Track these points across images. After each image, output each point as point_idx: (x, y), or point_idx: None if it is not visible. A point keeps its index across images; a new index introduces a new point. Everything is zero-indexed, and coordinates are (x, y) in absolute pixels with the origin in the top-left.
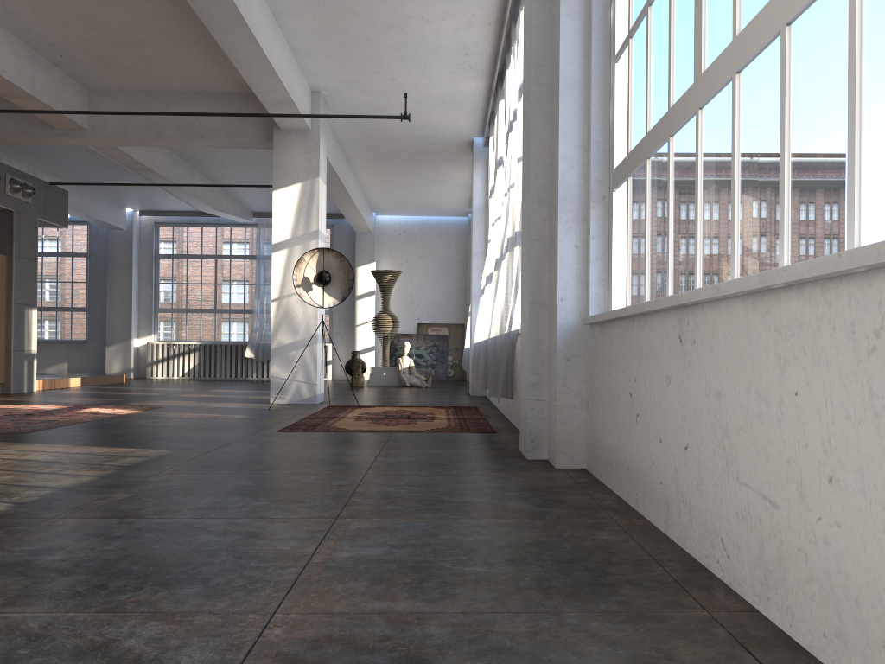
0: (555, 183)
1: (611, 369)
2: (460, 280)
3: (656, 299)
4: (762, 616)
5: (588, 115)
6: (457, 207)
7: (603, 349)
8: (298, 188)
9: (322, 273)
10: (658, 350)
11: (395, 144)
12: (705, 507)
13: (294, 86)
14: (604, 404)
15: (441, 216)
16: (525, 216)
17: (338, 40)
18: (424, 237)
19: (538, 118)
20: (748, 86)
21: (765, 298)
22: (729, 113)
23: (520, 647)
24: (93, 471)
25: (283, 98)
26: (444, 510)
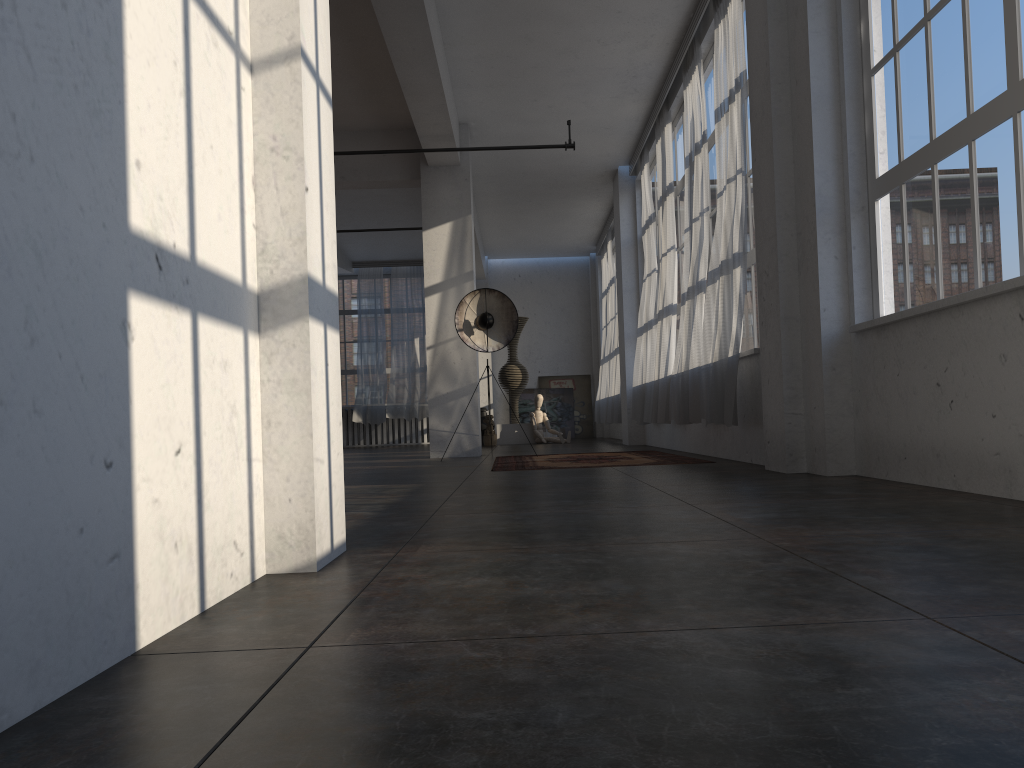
0: (807, 197)
1: (900, 368)
2: (583, 326)
3: (986, 286)
4: None
5: (841, 128)
6: (580, 245)
7: (884, 352)
8: (449, 227)
9: (485, 315)
10: (985, 334)
11: (531, 178)
12: None
13: (453, 119)
14: (889, 404)
15: (559, 257)
16: (764, 233)
17: (503, 68)
18: (541, 281)
19: (780, 135)
20: None
21: None
22: None
23: (994, 540)
24: (386, 496)
25: (443, 132)
26: (778, 497)
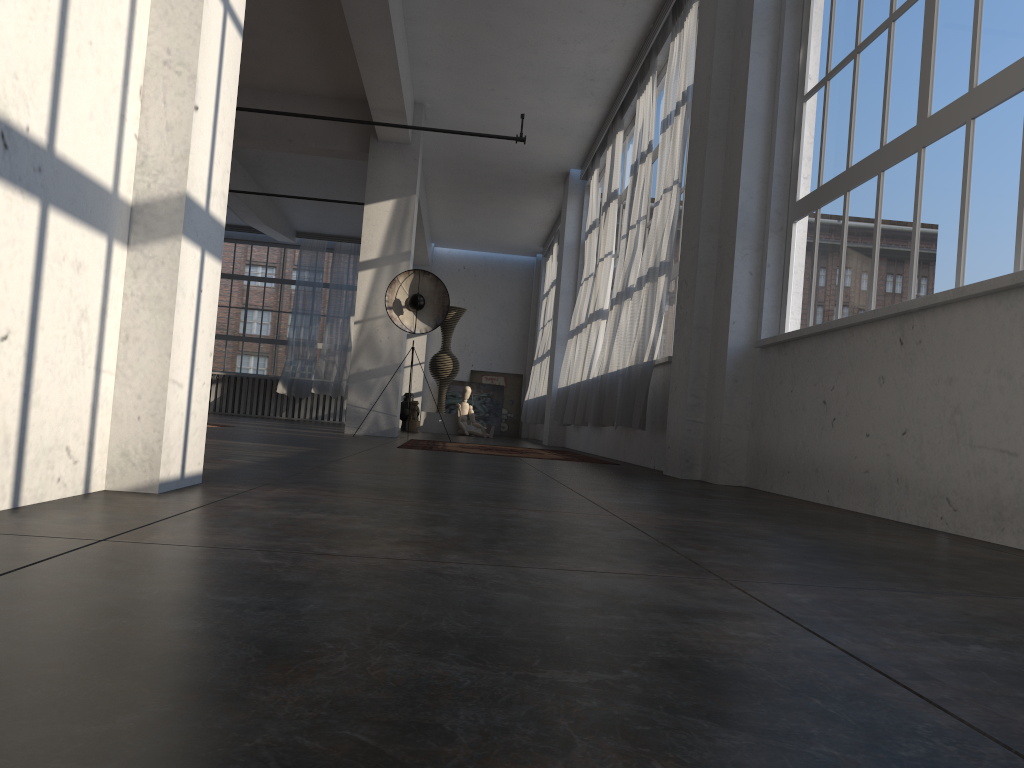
0: (731, 212)
1: (794, 384)
2: (521, 326)
3: (875, 309)
4: (995, 543)
5: (770, 149)
6: (527, 244)
7: (782, 368)
8: (392, 204)
9: (417, 296)
10: (869, 356)
11: (483, 169)
12: (927, 477)
13: (407, 96)
14: (781, 418)
15: (506, 254)
16: (688, 243)
17: (463, 52)
18: (485, 275)
19: (714, 149)
20: (983, 131)
21: (1011, 295)
22: (959, 152)
23: (832, 538)
24: (276, 452)
25: (396, 107)
26: (657, 492)
